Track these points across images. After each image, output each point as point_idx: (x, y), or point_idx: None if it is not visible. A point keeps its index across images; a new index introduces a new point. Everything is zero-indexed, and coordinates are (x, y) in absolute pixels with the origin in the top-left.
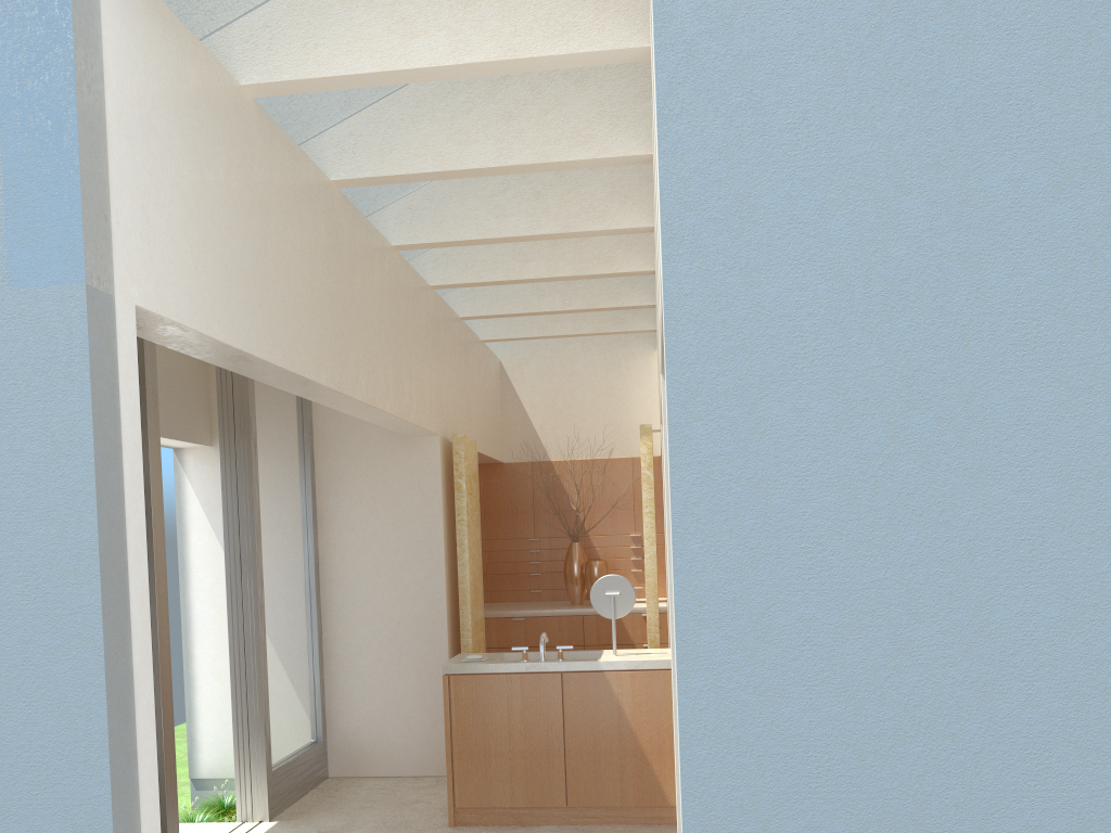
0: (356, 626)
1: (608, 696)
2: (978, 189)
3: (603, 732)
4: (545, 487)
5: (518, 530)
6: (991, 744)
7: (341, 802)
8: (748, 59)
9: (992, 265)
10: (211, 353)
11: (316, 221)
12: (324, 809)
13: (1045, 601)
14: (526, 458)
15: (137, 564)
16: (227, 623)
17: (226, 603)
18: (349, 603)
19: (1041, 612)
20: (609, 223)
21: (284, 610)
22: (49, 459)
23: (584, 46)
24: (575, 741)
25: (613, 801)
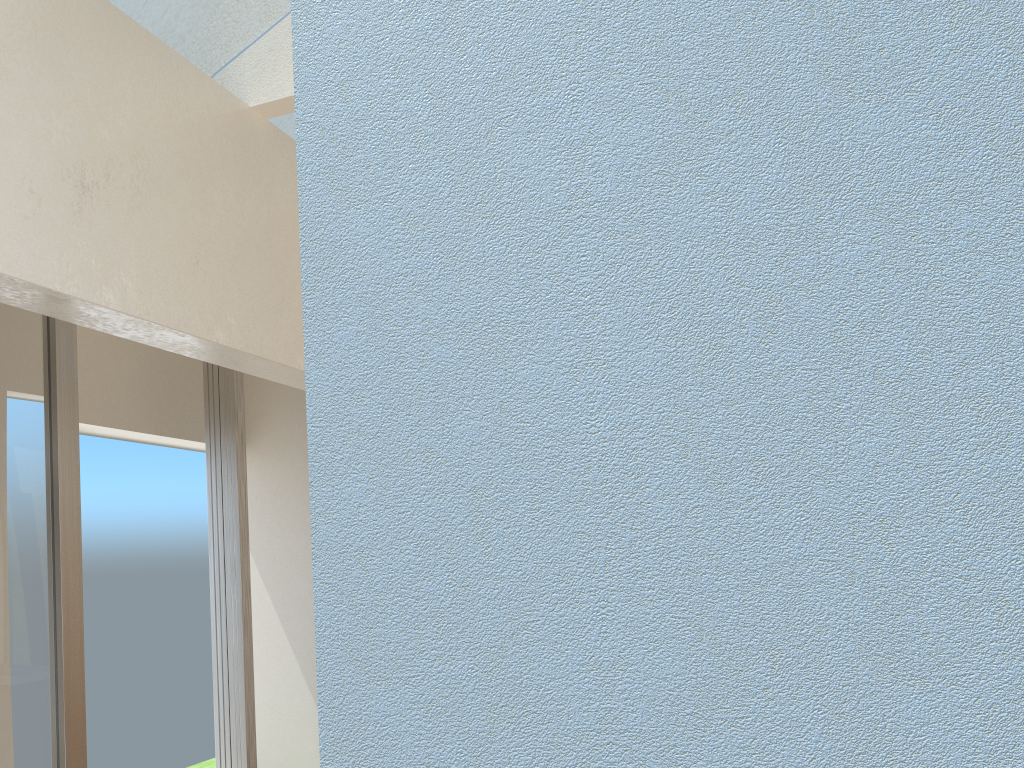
0: None
1: None
2: None
3: None
4: None
5: None
6: None
7: None
8: None
9: None
10: None
11: (214, 148)
12: None
13: None
14: None
15: None
16: None
17: None
18: None
19: None
20: None
21: (289, 622)
22: None
23: None
24: None
25: None
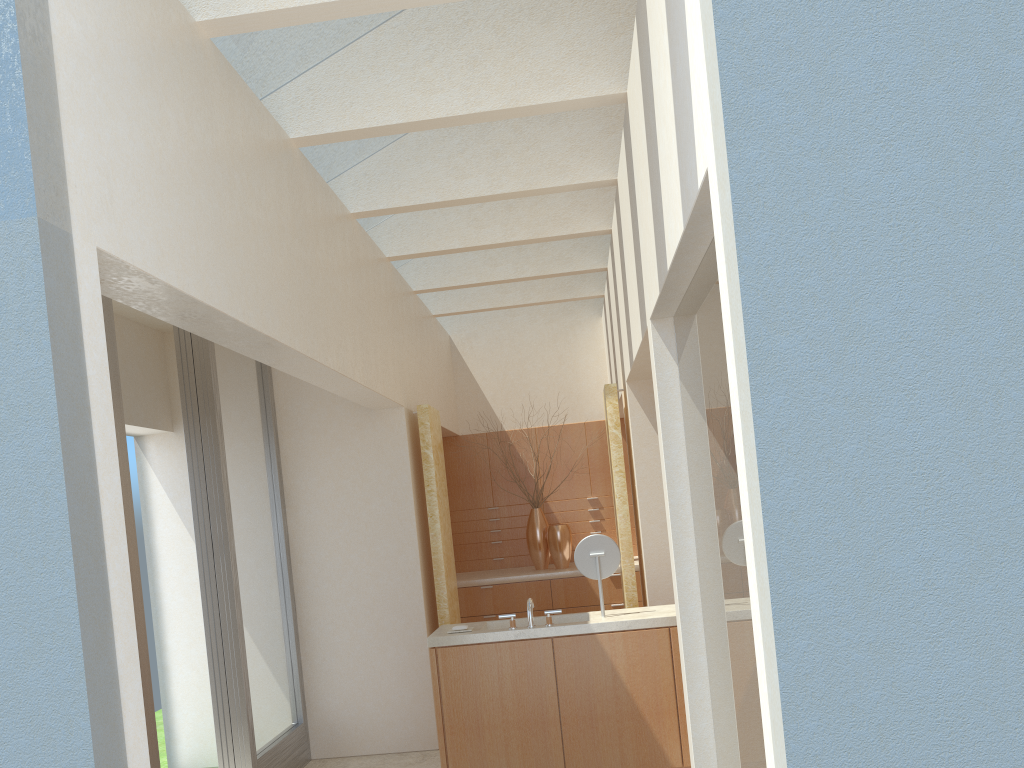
0: (331, 604)
1: (601, 659)
2: None
3: (599, 696)
4: (501, 457)
5: (477, 501)
6: None
7: None
8: None
9: None
10: (179, 312)
11: (279, 179)
12: None
13: None
14: (481, 429)
15: (115, 546)
16: (199, 609)
17: (196, 589)
18: (323, 581)
19: None
20: (571, 178)
21: (259, 592)
22: (4, 426)
23: None
24: (570, 707)
25: (613, 766)
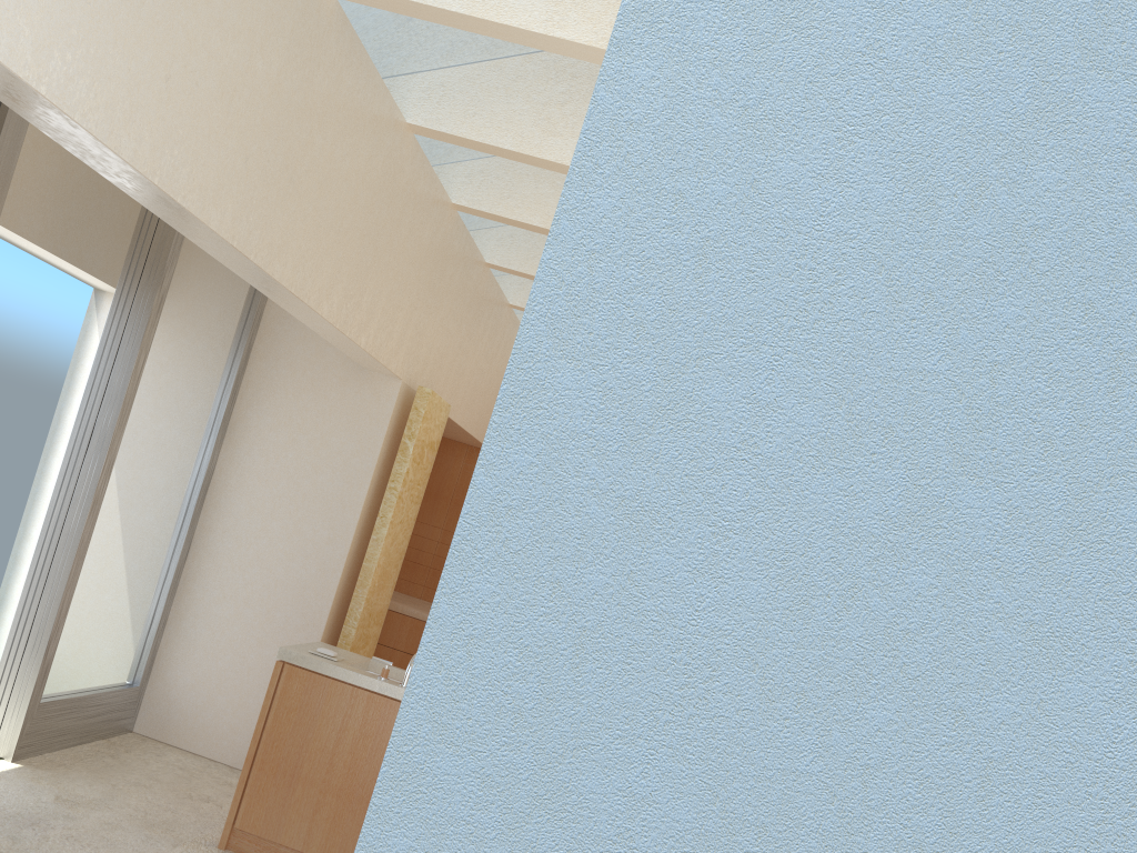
0: (227, 567)
1: None
2: None
3: None
4: None
5: None
6: None
7: (119, 767)
8: None
9: None
10: (2, 87)
11: (276, 13)
12: (91, 770)
13: None
14: None
15: None
16: None
17: None
18: (229, 538)
19: None
20: None
21: (137, 516)
22: None
23: None
24: None
25: None
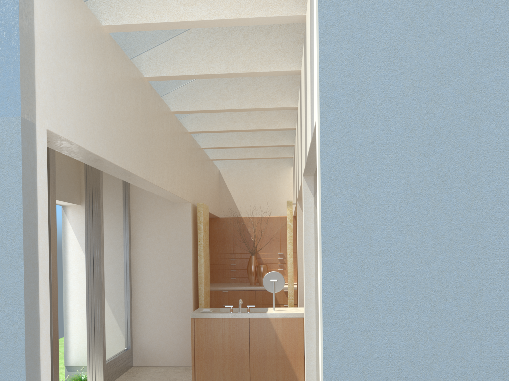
0: (148, 293)
1: (271, 330)
2: (478, 83)
3: (268, 347)
4: (238, 229)
5: (225, 249)
6: (480, 362)
7: (139, 378)
8: (365, 14)
9: (485, 121)
10: (83, 157)
11: (137, 96)
12: None
13: (508, 291)
14: (230, 215)
15: (43, 261)
16: (85, 290)
17: (85, 281)
18: (145, 282)
19: (506, 296)
20: (276, 104)
21: (114, 285)
22: None
23: (273, 13)
24: (254, 351)
25: (272, 380)
